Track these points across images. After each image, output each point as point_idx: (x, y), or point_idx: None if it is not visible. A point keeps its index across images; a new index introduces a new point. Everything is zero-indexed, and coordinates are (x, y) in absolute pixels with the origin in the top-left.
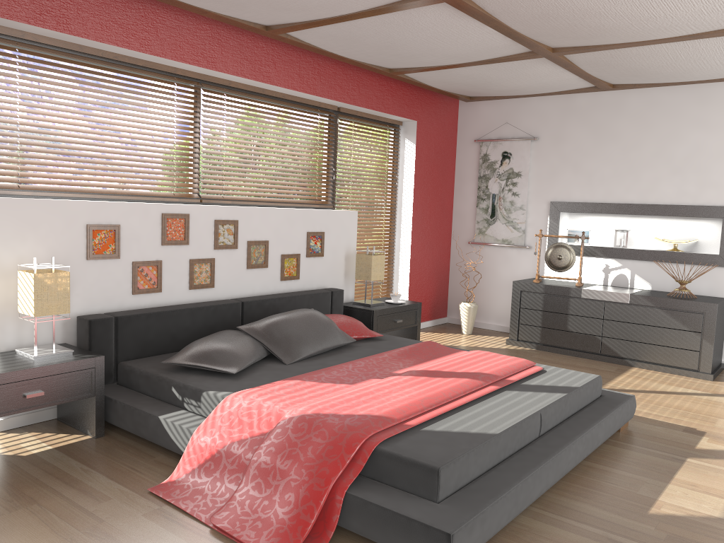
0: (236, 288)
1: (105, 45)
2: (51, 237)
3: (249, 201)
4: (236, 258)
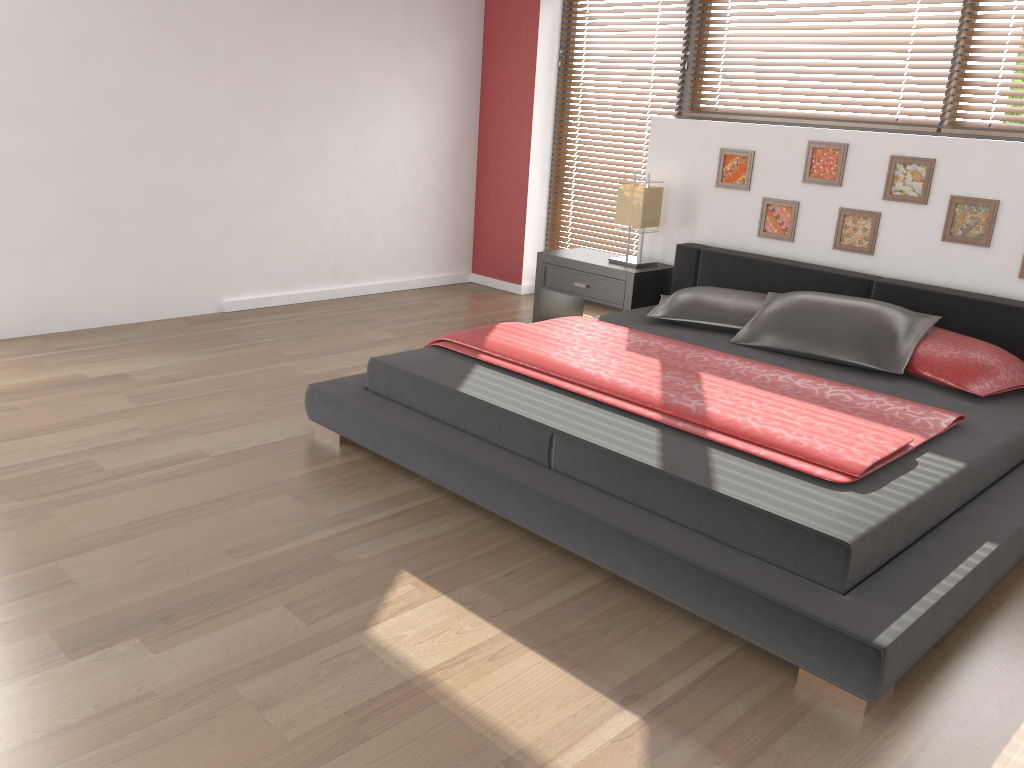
0: (915, 266)
1: None
2: (688, 159)
3: None
4: (923, 220)
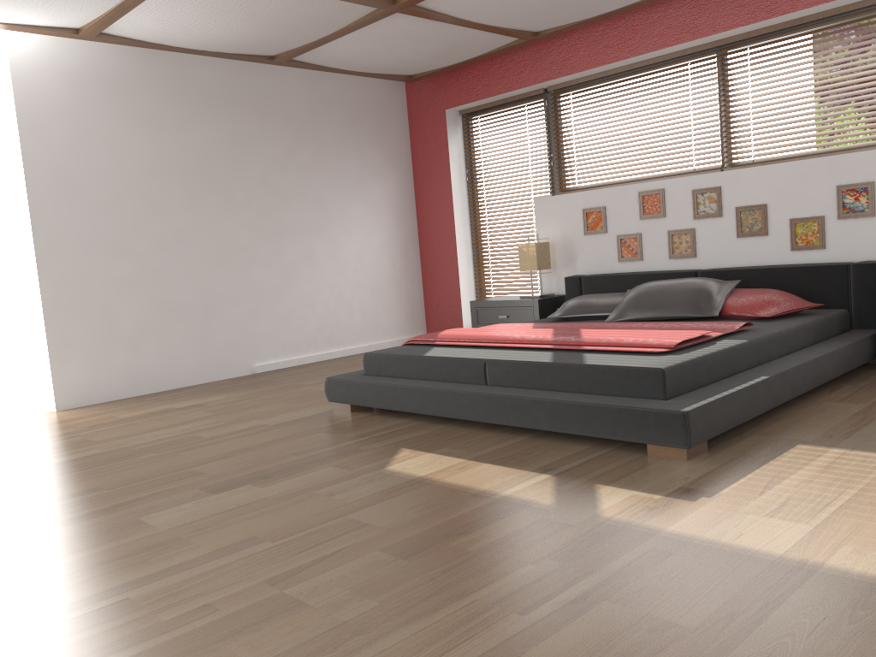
0: (724, 258)
1: (606, 66)
2: (562, 221)
3: (787, 159)
4: (722, 227)
